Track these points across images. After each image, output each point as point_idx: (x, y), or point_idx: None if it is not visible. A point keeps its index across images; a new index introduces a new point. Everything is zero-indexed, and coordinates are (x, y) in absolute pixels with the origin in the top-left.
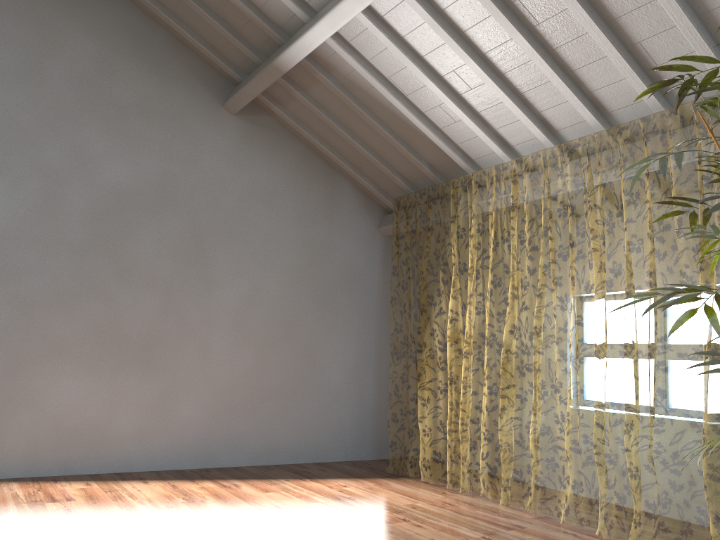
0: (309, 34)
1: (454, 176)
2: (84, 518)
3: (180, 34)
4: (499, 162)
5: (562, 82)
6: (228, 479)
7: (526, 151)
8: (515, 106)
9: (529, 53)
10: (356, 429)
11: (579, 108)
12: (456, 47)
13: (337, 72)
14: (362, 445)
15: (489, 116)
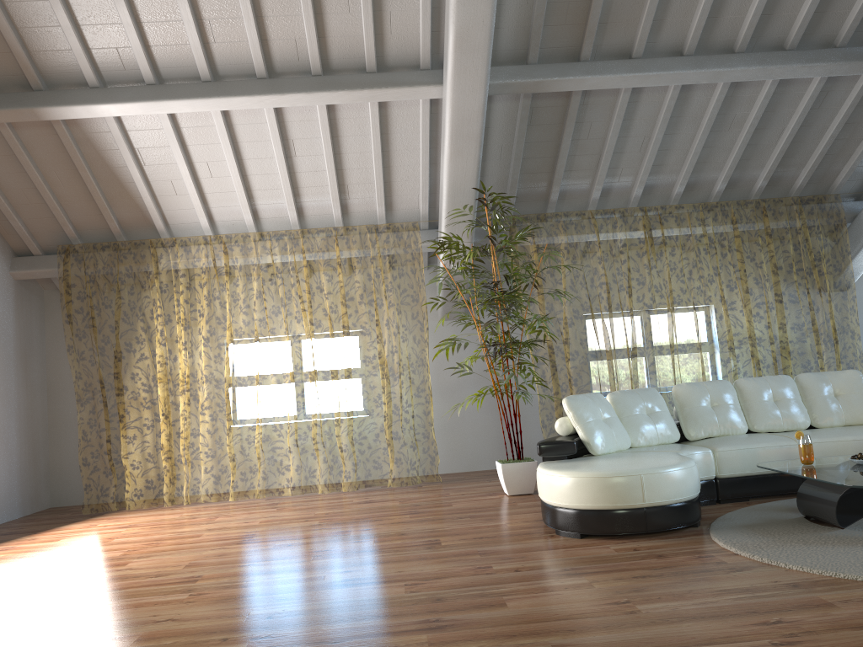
0: (113, 106)
1: (137, 233)
2: (12, 579)
3: None
4: (193, 231)
5: (291, 194)
6: None
7: (224, 227)
8: (245, 199)
9: (281, 172)
10: (8, 488)
11: (291, 211)
12: (229, 151)
13: (79, 127)
14: (13, 504)
15: (212, 198)
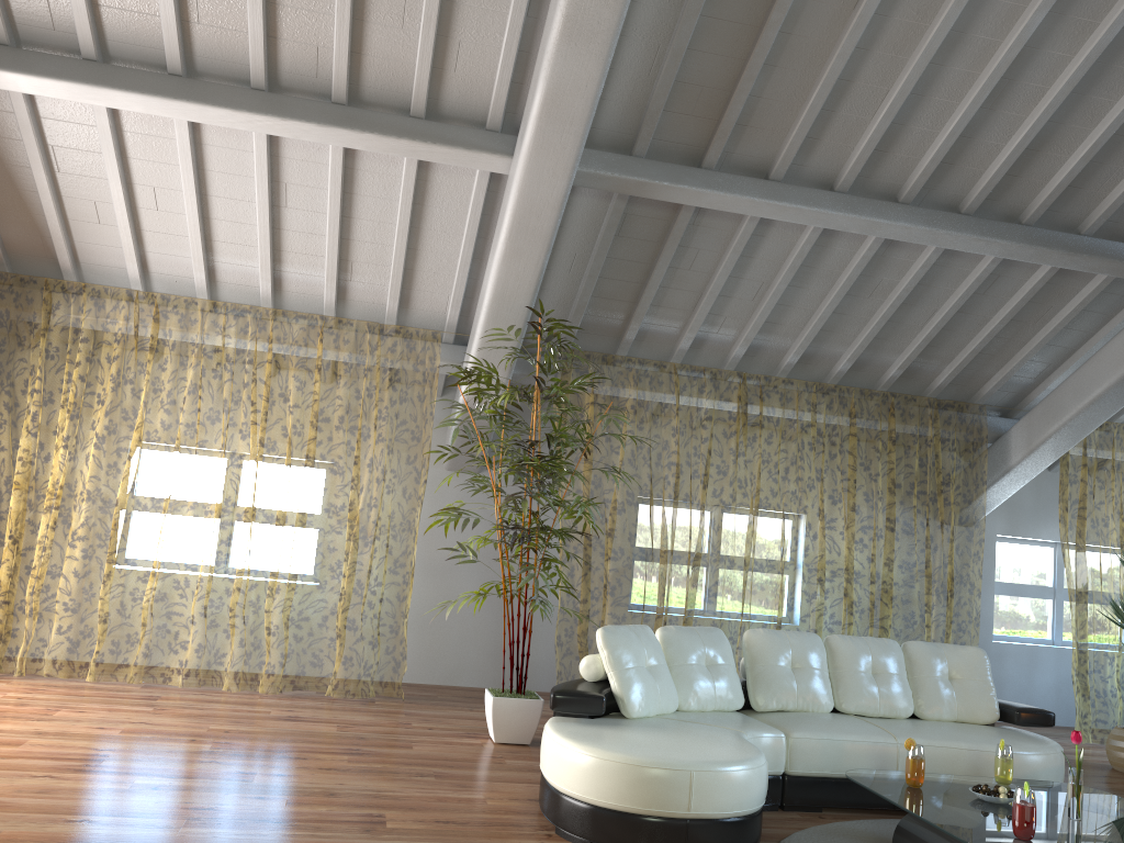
0: (24, 77)
1: (28, 265)
2: None
3: None
4: (114, 278)
5: (270, 257)
6: None
7: (162, 283)
8: (200, 250)
9: (261, 224)
10: None
11: (265, 280)
12: (190, 180)
13: None
14: None
15: (151, 238)
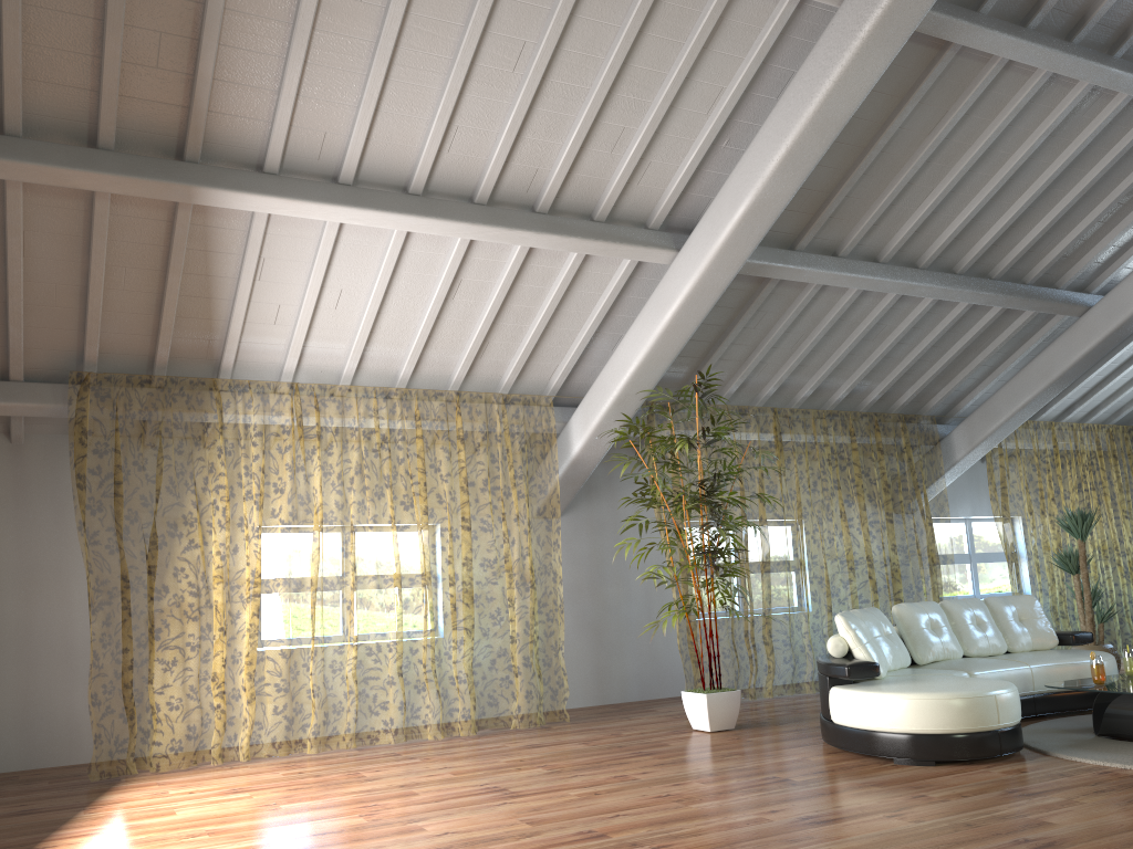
0: (301, 203)
1: (183, 367)
2: None
3: (3, 22)
4: (263, 373)
5: (424, 343)
6: (56, 834)
7: (307, 373)
8: (364, 341)
9: (430, 315)
10: None
11: (410, 364)
12: (384, 281)
13: (204, 217)
14: None
15: (317, 334)
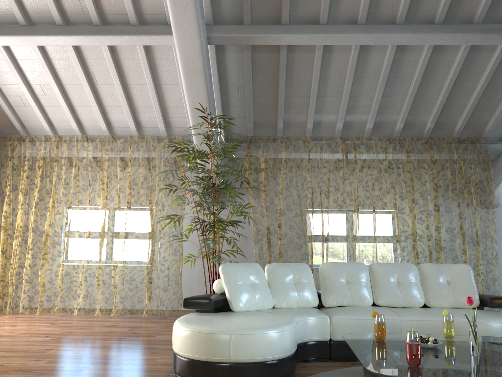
0: None
1: (6, 131)
2: None
3: None
4: (42, 132)
5: (99, 110)
6: None
7: (62, 131)
8: (69, 111)
9: (88, 94)
10: None
11: (101, 122)
12: (51, 77)
13: None
14: None
15: (49, 110)
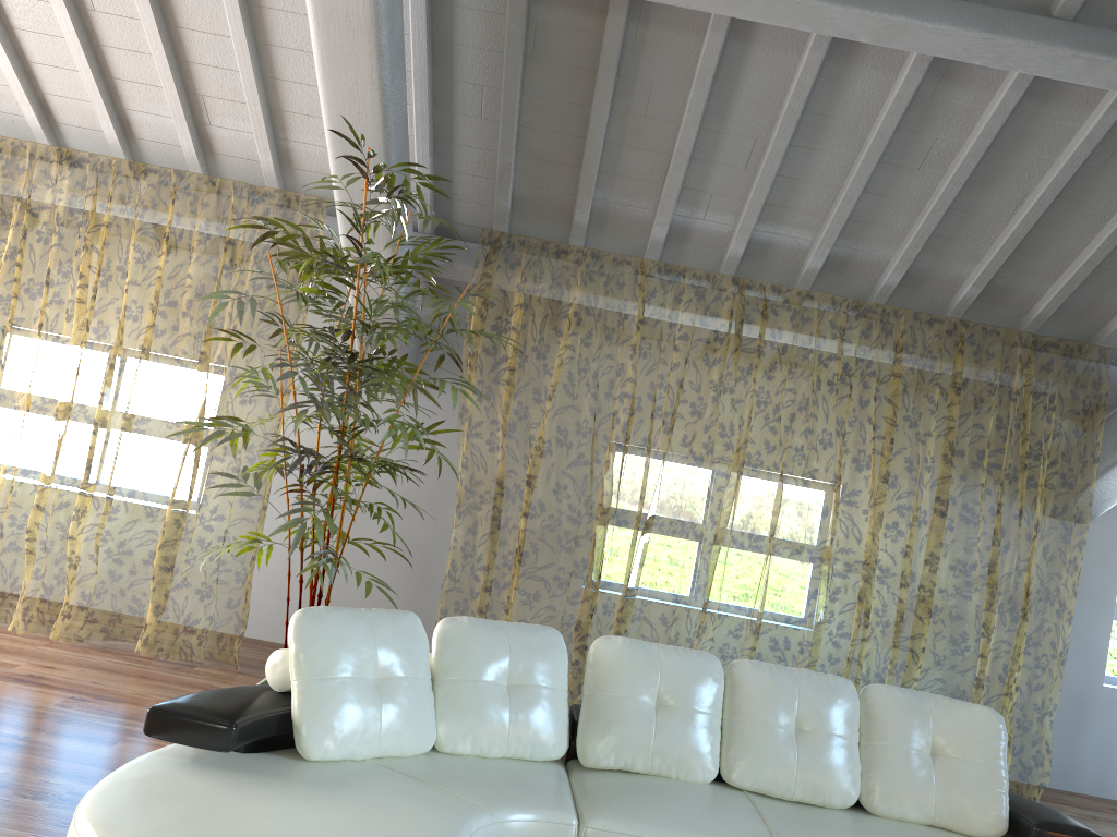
0: None
1: None
2: None
3: None
4: None
5: (96, 86)
6: None
7: None
8: (14, 73)
9: (68, 35)
10: None
11: (104, 120)
12: None
13: None
14: None
15: None
